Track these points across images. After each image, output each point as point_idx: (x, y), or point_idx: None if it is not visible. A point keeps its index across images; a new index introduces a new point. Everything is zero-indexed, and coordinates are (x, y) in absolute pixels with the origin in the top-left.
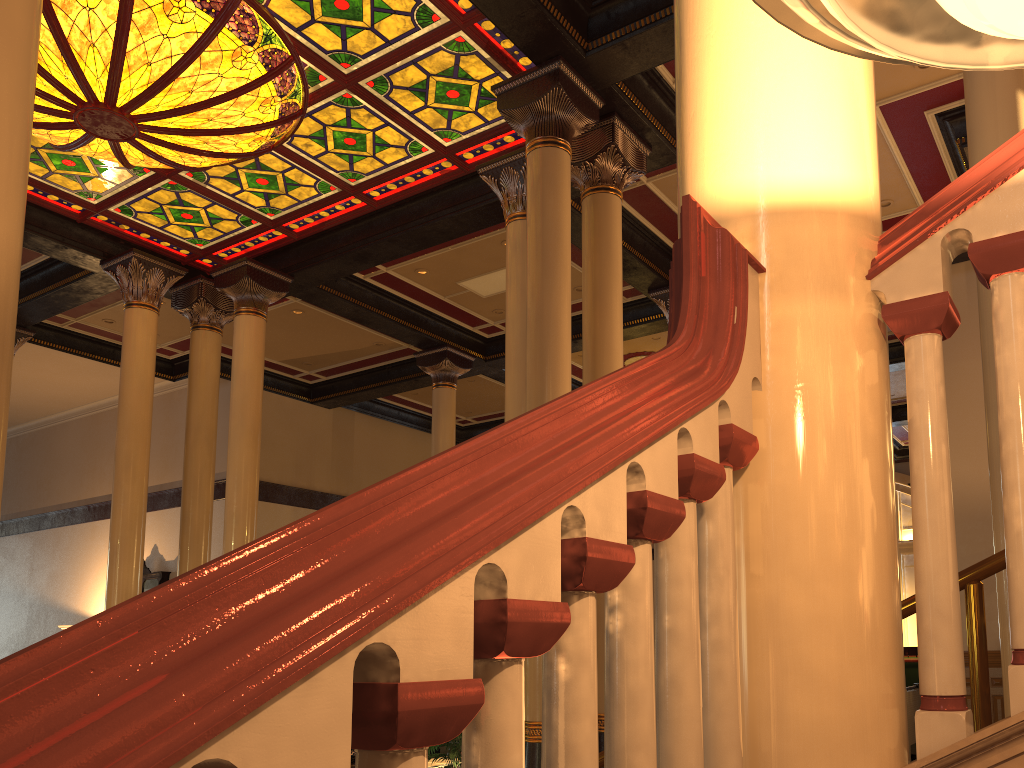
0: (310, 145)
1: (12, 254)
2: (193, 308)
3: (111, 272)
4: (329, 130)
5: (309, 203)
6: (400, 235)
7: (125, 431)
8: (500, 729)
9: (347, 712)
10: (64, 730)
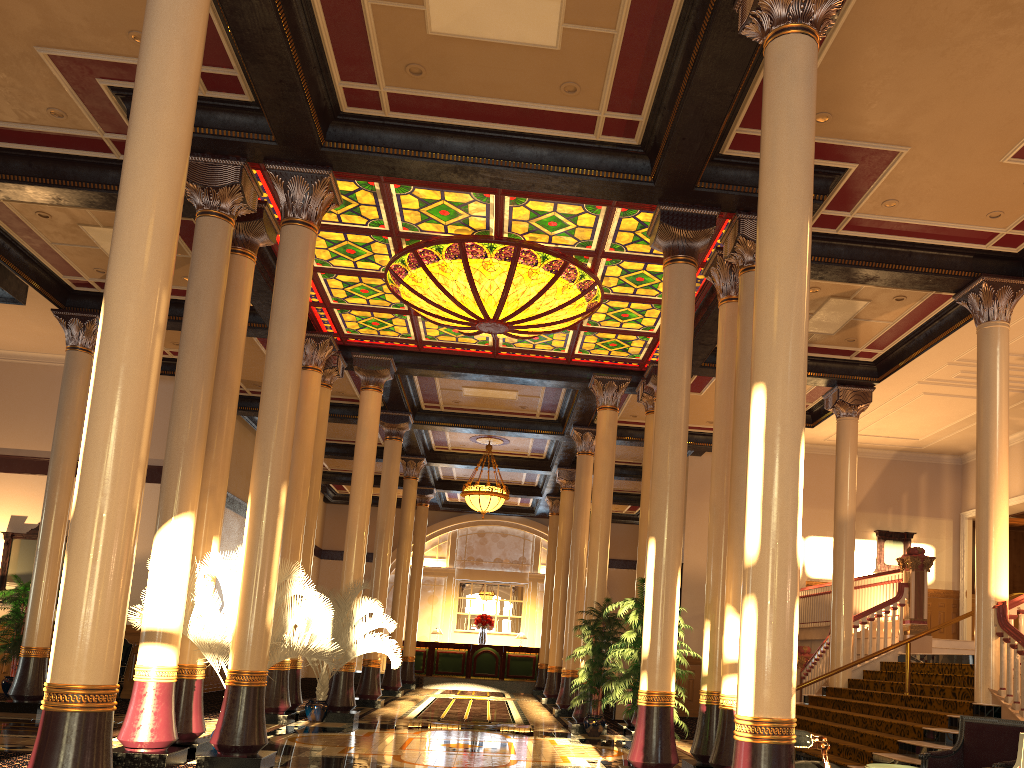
0: None
1: None
2: (324, 371)
3: None
4: None
5: (460, 343)
6: (500, 376)
7: (304, 461)
8: None
9: None
10: None
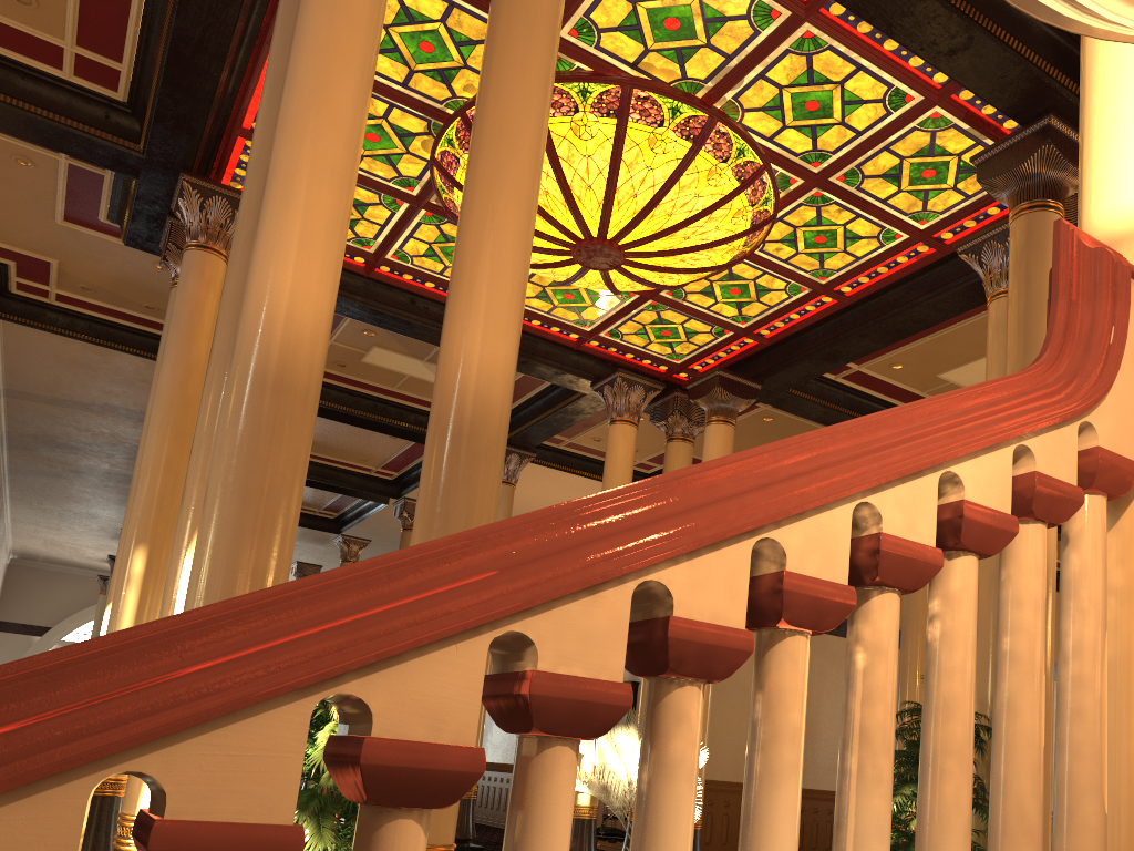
0: (780, 249)
1: (508, 372)
2: (668, 421)
3: (599, 392)
4: (799, 231)
5: (779, 307)
6: (871, 329)
7: None
8: (779, 689)
9: (624, 627)
10: (426, 593)
